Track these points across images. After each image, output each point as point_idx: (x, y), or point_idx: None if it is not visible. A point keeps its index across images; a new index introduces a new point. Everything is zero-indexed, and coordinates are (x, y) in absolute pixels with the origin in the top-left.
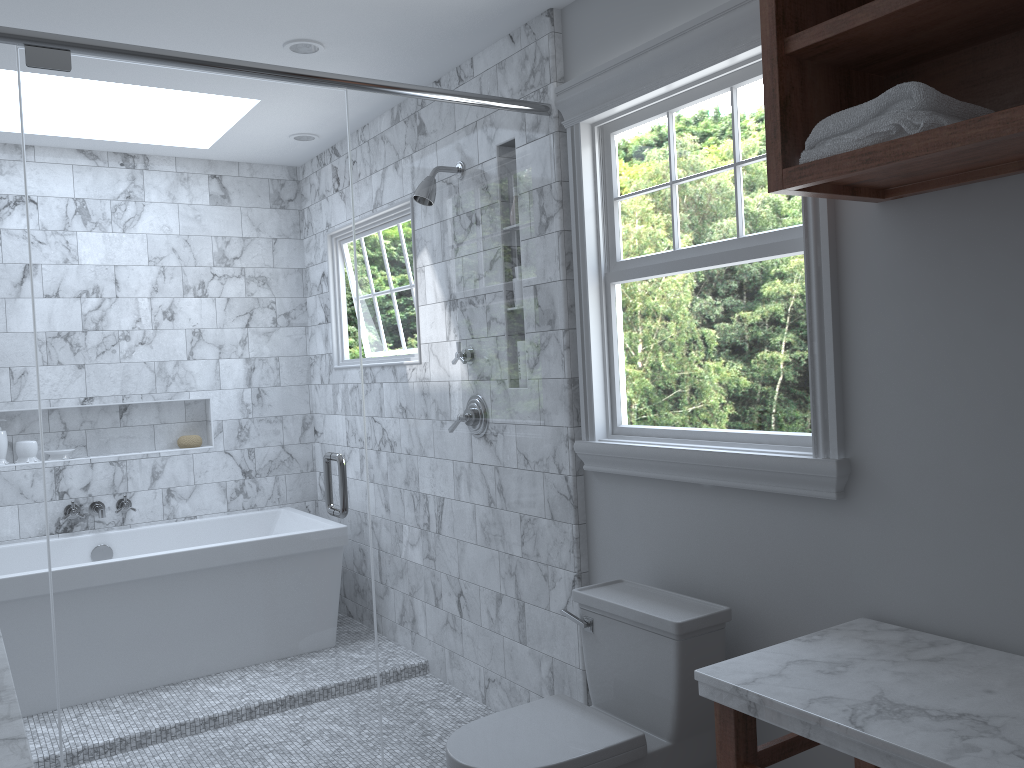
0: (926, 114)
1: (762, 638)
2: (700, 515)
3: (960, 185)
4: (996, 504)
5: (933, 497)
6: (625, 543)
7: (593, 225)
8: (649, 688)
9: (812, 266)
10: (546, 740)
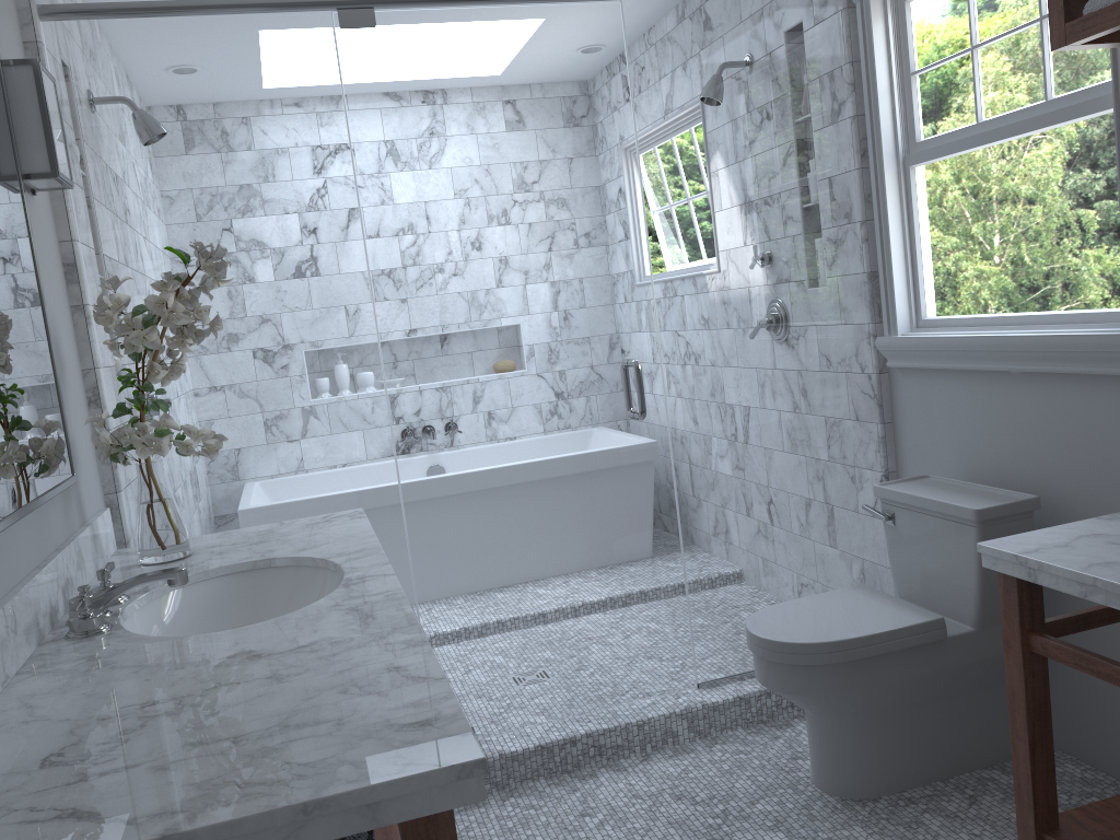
0: None
1: None
2: (1009, 404)
3: None
4: None
5: None
6: (932, 439)
7: (888, 106)
8: (951, 577)
9: None
10: (842, 621)
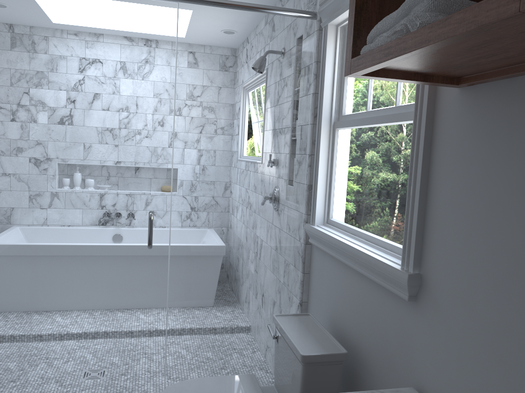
0: (431, 15)
1: (368, 376)
2: (351, 286)
3: (508, 77)
4: (496, 339)
5: (461, 319)
6: (321, 291)
7: (330, 91)
8: (291, 388)
9: (416, 132)
10: None
